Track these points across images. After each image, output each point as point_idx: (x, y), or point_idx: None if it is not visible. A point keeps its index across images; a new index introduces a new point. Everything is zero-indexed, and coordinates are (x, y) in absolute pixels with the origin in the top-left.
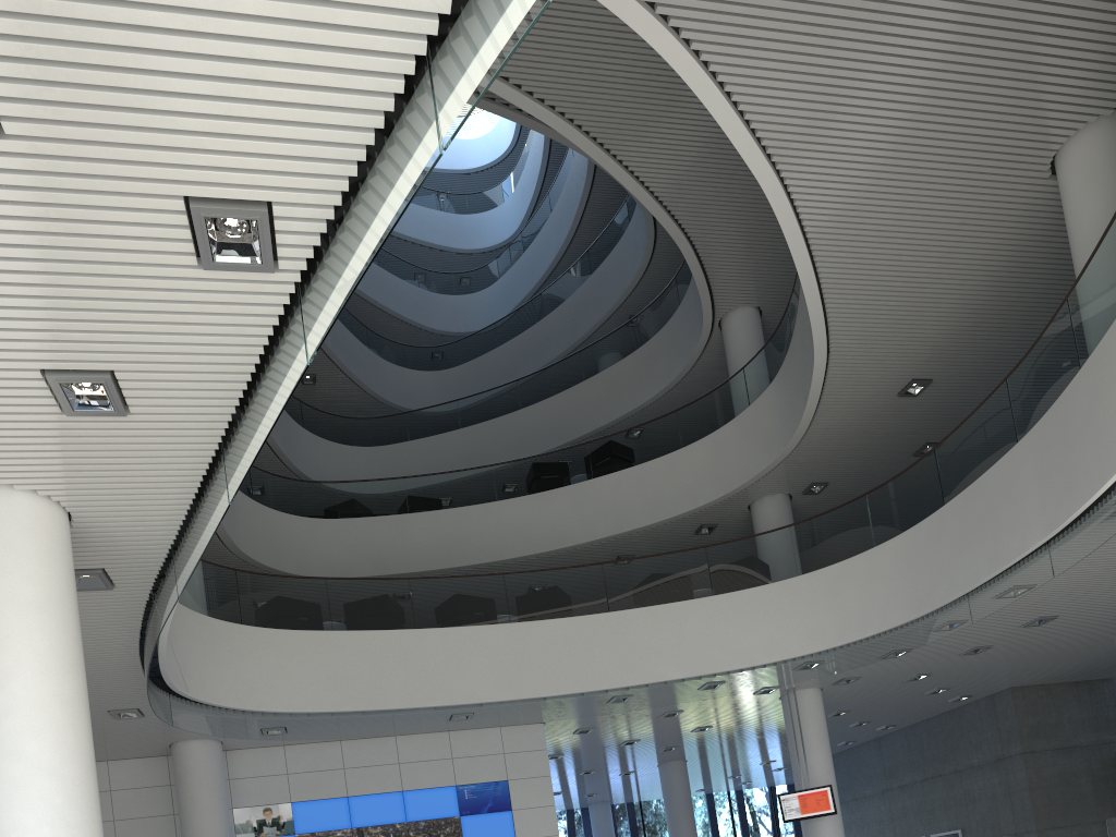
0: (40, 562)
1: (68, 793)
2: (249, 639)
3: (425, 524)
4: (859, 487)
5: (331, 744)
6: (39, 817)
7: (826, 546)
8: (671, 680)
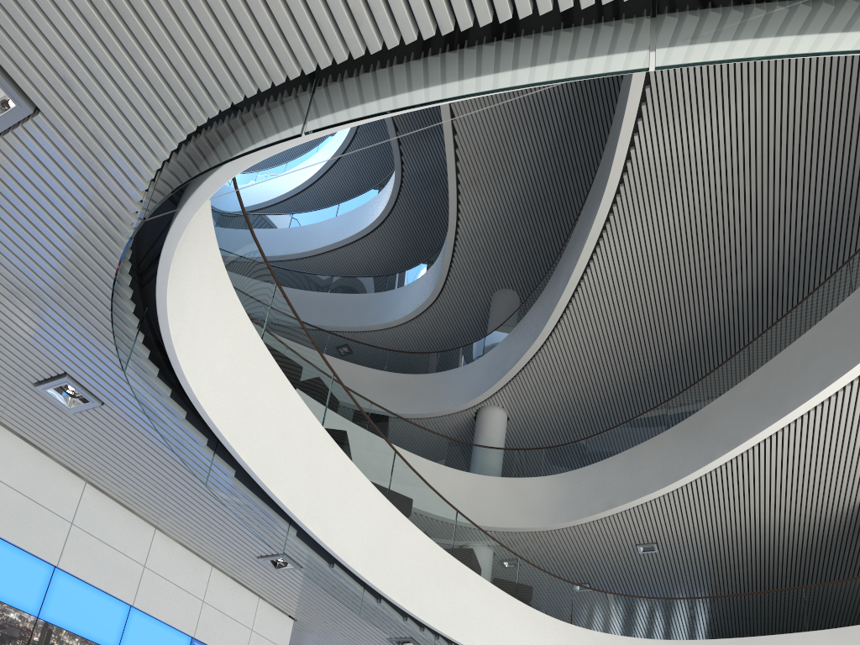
0: None
1: None
2: (207, 241)
3: None
4: None
5: (71, 478)
6: None
7: (596, 615)
8: None
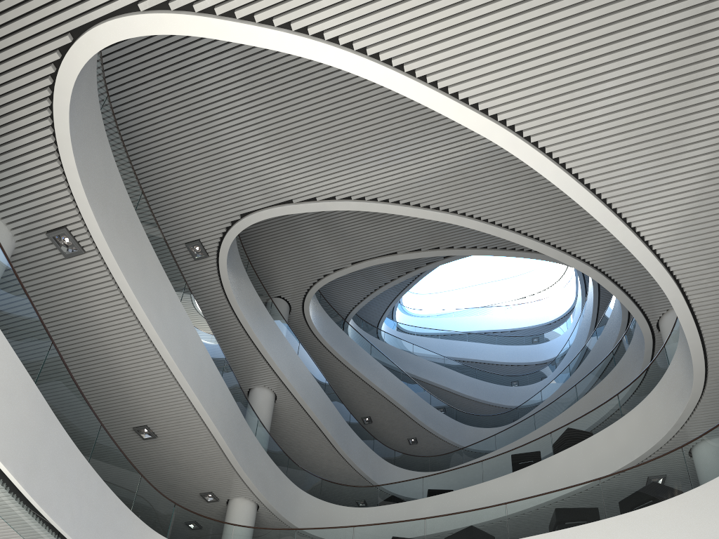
0: None
1: None
2: None
3: (430, 504)
4: None
5: None
6: None
7: None
8: None
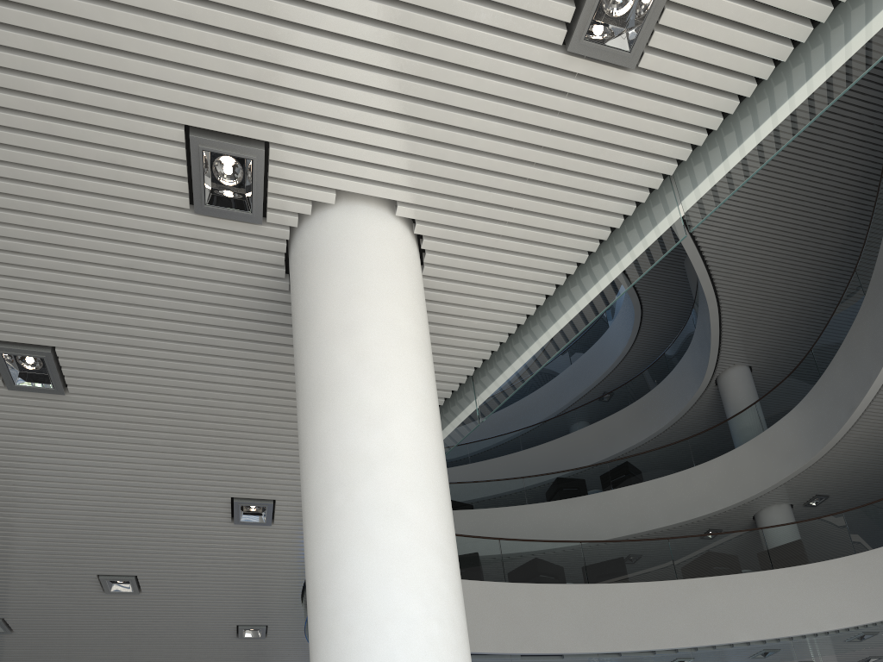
0: (416, 301)
1: (452, 583)
2: None
3: (466, 519)
4: (849, 503)
5: None
6: (426, 607)
7: None
8: (738, 643)
